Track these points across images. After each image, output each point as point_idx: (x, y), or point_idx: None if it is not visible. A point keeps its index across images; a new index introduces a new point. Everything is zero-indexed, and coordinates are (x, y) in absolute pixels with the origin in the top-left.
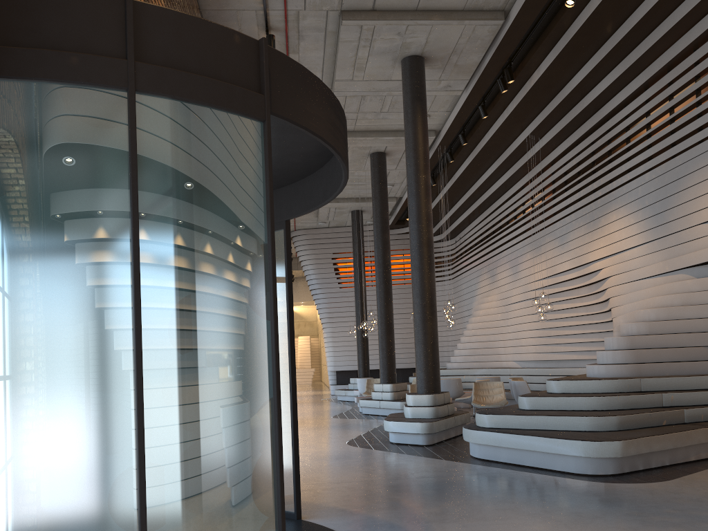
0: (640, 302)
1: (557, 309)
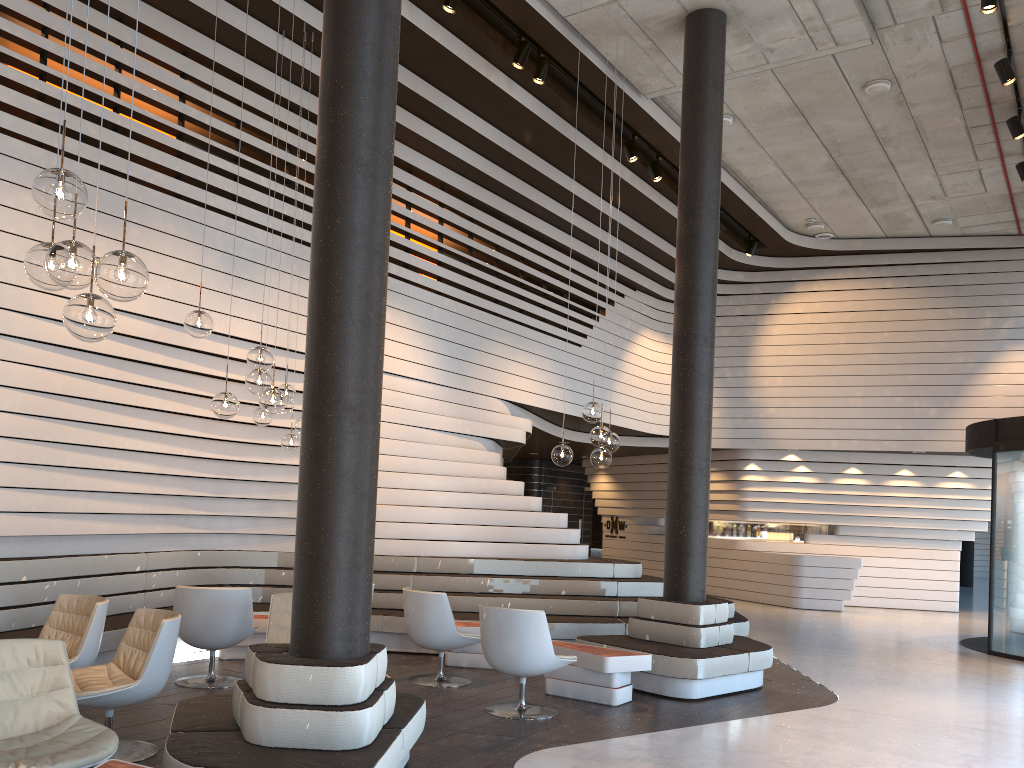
0: (462, 464)
1: (127, 403)
